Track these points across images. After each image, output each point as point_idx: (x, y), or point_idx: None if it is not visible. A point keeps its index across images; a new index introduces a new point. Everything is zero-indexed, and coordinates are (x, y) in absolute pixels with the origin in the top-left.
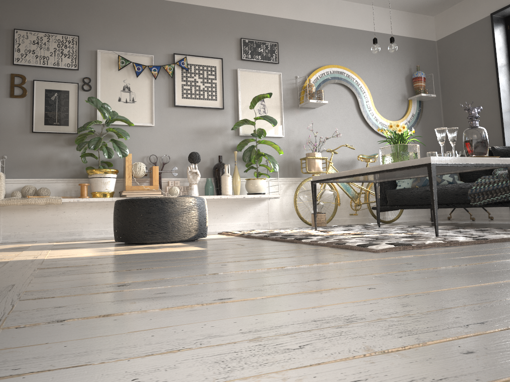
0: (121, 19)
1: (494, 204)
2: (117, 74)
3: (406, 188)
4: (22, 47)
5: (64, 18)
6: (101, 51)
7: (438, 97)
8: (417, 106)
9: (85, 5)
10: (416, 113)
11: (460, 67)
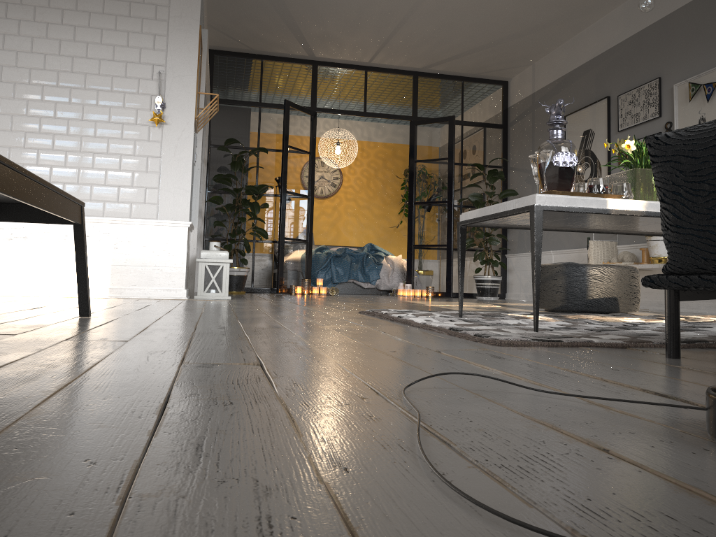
0: (696, 31)
1: None
2: (692, 106)
3: None
4: (622, 111)
5: (650, 62)
6: (677, 85)
7: None
8: None
9: (665, 37)
10: None
11: None
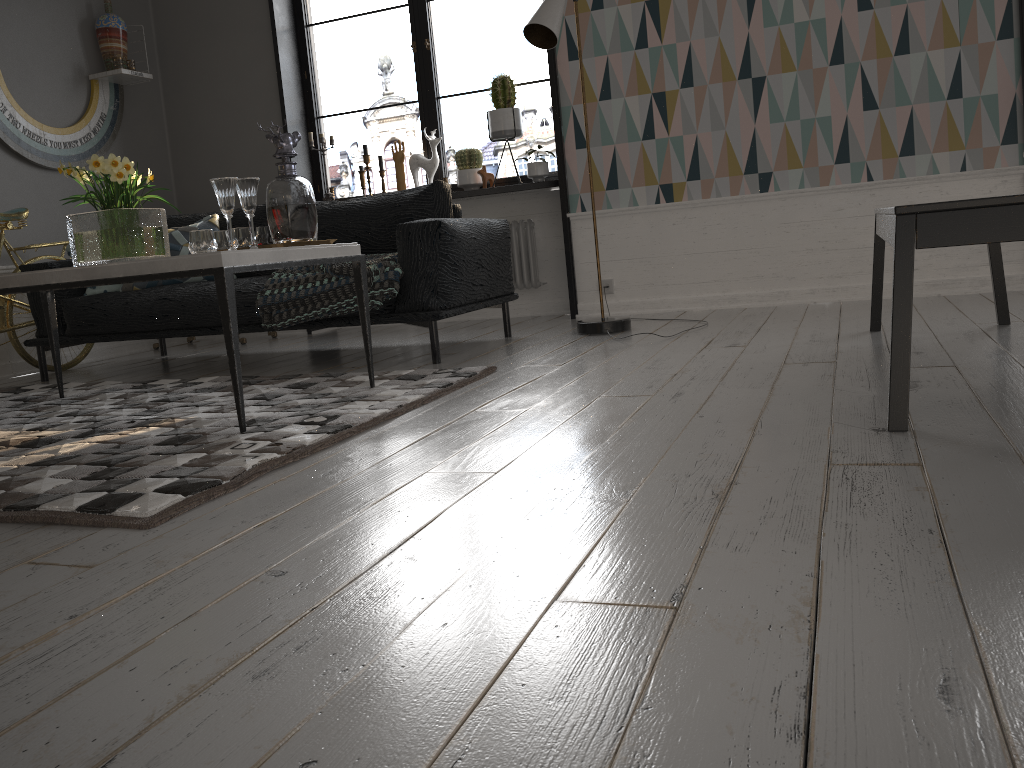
0: None
1: (308, 324)
2: None
3: (110, 293)
4: None
5: None
6: None
7: (155, 79)
8: (111, 97)
9: None
10: (111, 113)
11: (201, 21)
